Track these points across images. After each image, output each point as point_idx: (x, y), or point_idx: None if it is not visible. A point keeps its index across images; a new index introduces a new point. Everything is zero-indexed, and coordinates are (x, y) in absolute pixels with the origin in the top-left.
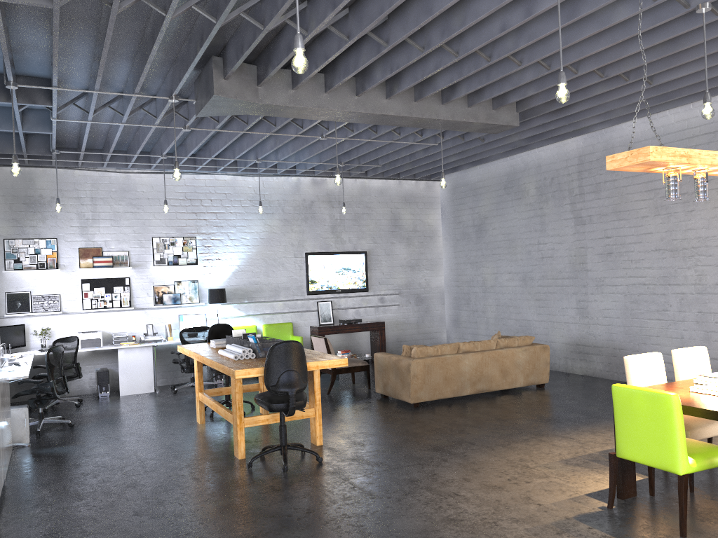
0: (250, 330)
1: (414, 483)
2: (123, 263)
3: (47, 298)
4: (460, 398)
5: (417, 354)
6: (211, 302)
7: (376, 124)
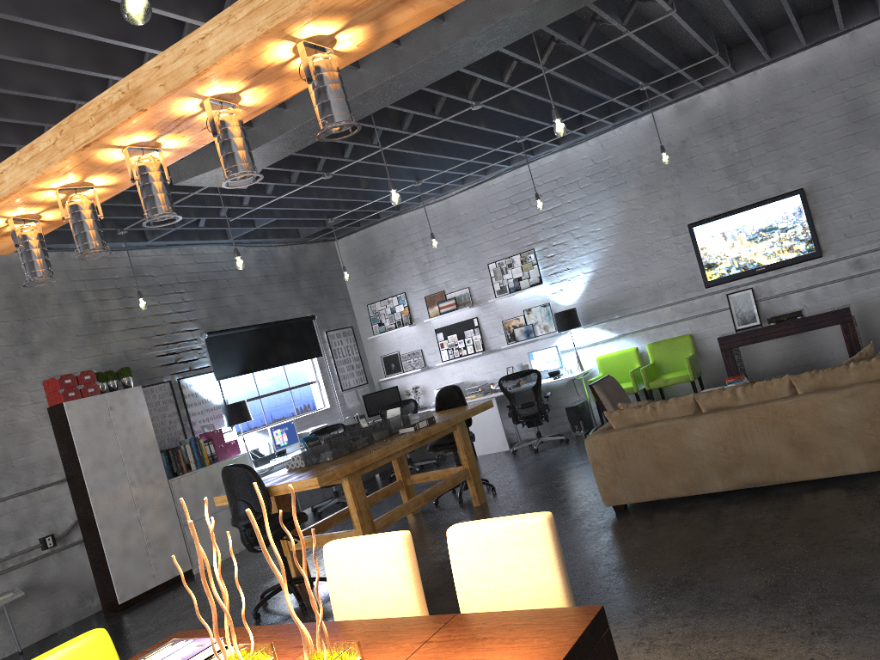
0: (629, 356)
1: None
2: (466, 303)
3: (412, 356)
4: (720, 496)
5: (611, 423)
6: (557, 331)
7: (405, 95)
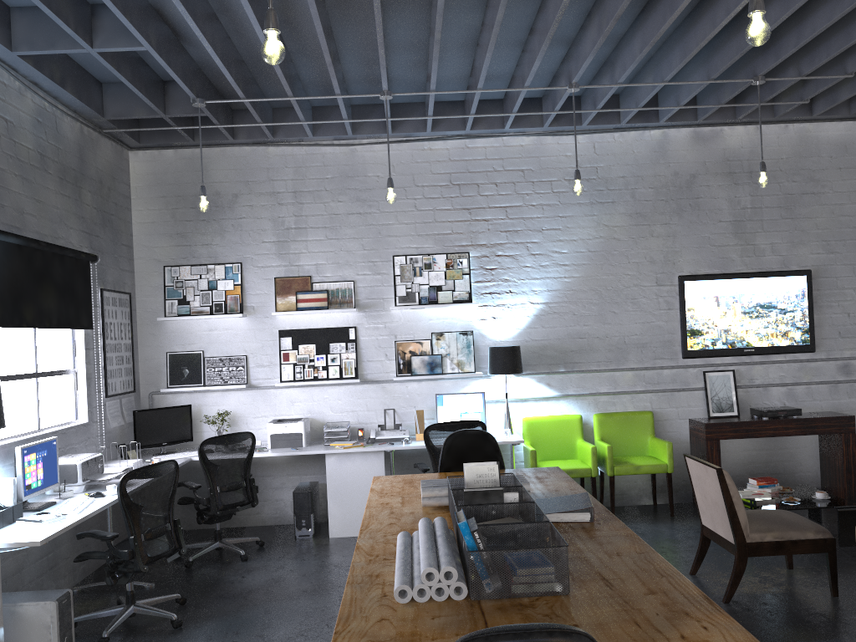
0: (569, 425)
1: None
2: (344, 303)
3: (227, 362)
4: None
5: None
6: (493, 373)
7: None
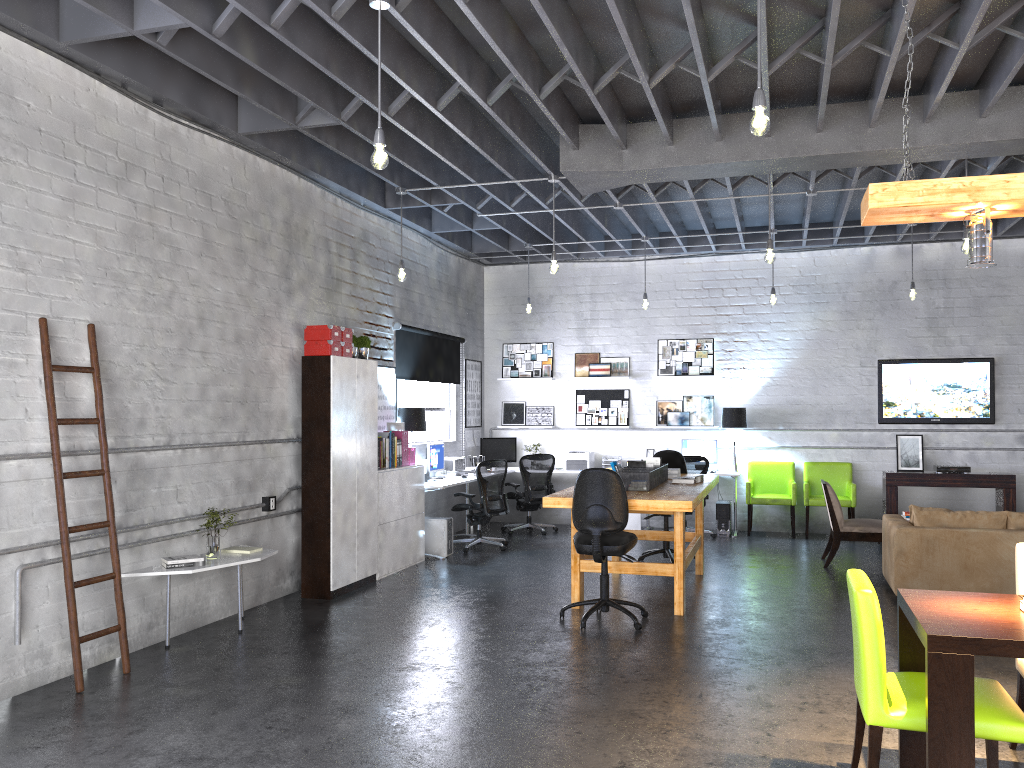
0: (784, 469)
1: (683, 673)
2: (621, 372)
3: (540, 410)
4: None
5: (918, 520)
6: (723, 426)
7: (827, 168)
